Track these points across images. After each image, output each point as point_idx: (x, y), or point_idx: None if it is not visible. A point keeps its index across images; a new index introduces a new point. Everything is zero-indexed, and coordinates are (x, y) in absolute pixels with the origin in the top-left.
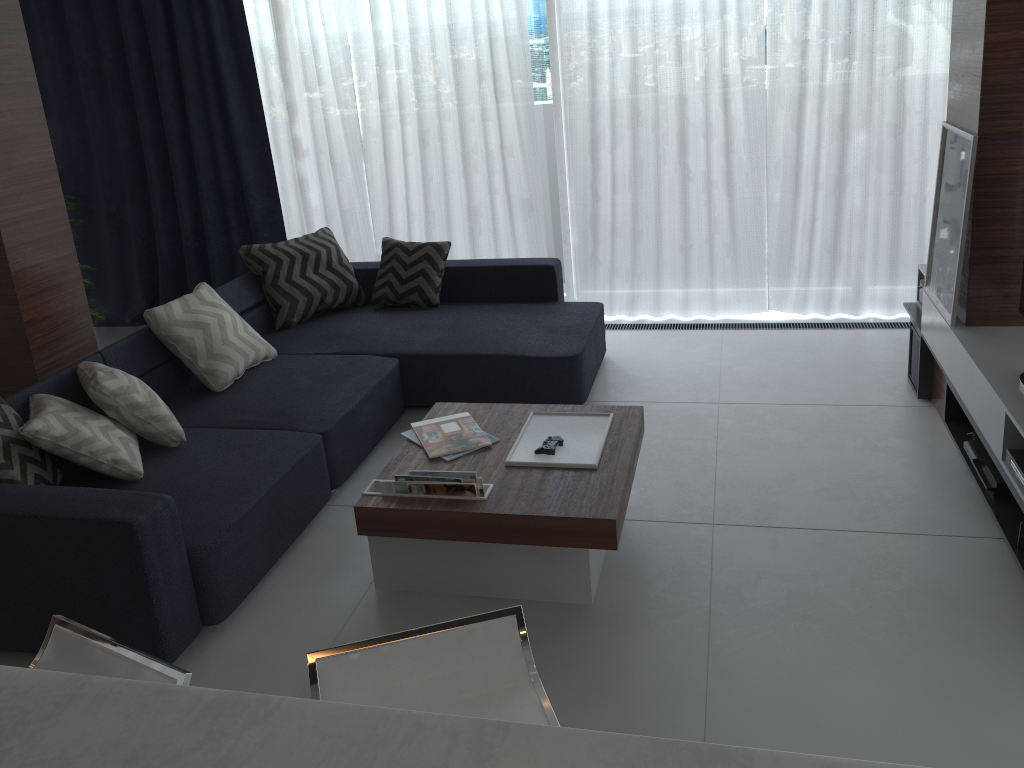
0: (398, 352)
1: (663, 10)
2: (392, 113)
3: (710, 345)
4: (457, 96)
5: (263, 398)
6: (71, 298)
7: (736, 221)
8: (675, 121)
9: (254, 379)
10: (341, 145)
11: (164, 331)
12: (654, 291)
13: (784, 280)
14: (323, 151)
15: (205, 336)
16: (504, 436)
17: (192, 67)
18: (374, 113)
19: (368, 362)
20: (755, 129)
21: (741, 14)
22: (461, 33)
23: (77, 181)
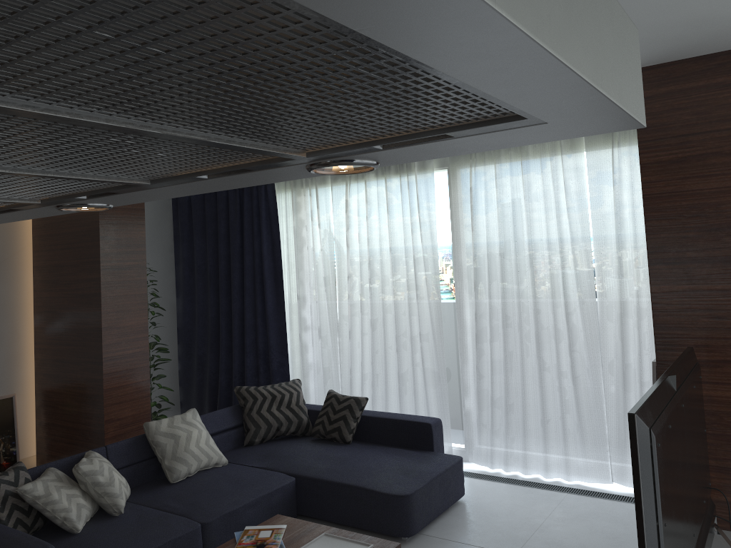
0: (298, 473)
1: (523, 248)
2: (356, 306)
3: (548, 504)
4: (393, 298)
5: (191, 492)
6: (140, 408)
7: (581, 405)
8: (533, 325)
9: (198, 478)
10: (327, 324)
11: (150, 437)
12: (523, 453)
13: (623, 458)
14: (316, 327)
15: (174, 444)
16: (291, 547)
17: (250, 271)
18: (347, 305)
19: (274, 477)
20: (591, 335)
21: (575, 253)
22: (398, 258)
23: (186, 334)
